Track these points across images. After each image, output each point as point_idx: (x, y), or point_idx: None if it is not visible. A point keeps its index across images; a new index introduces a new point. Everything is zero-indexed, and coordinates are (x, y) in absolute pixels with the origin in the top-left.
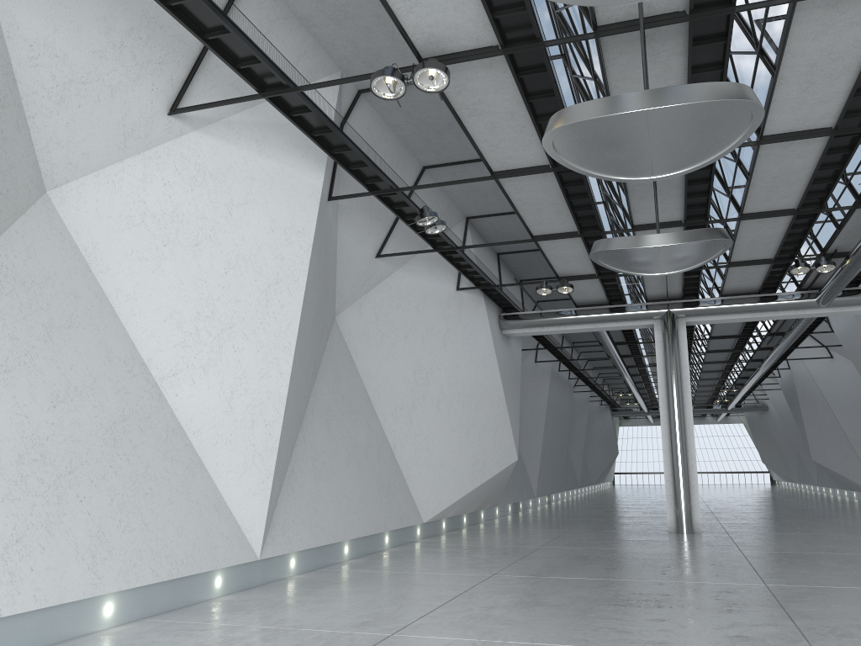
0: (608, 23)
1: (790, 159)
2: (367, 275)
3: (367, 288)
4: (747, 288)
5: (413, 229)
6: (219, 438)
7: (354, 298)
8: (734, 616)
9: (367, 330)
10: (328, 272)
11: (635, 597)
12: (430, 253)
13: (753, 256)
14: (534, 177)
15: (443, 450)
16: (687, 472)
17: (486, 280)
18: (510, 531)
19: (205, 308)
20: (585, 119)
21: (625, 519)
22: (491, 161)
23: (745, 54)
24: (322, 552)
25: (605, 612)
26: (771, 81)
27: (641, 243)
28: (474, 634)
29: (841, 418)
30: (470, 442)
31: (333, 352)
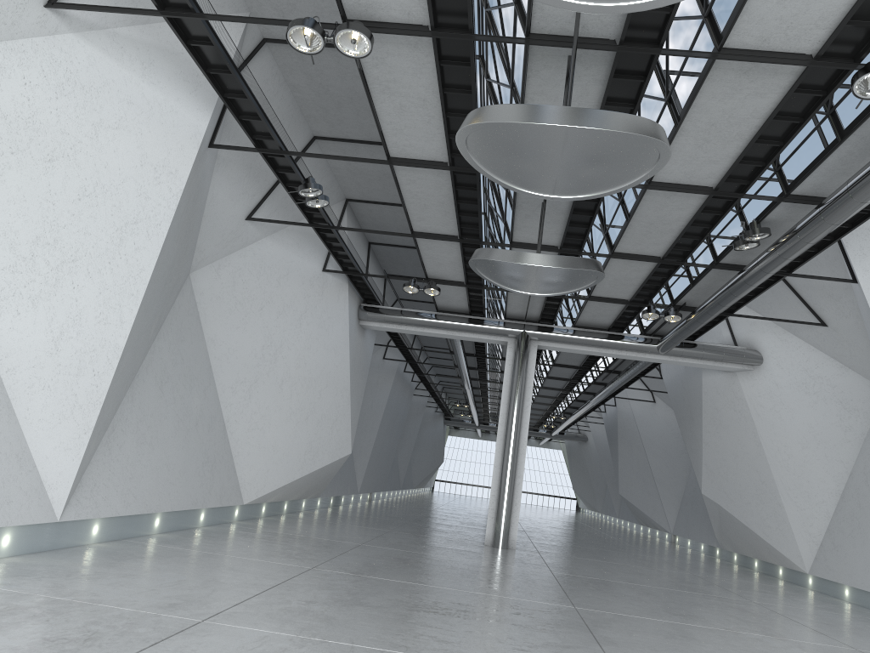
0: (541, 32)
1: (669, 209)
2: (232, 236)
3: (230, 249)
4: (598, 324)
5: (293, 198)
6: (37, 381)
7: (214, 257)
8: (547, 635)
9: (221, 294)
10: (192, 224)
11: (454, 607)
12: (303, 227)
13: (613, 294)
14: (429, 172)
15: (278, 432)
16: (513, 489)
17: (355, 267)
18: (331, 524)
19: (47, 233)
20: (506, 121)
21: (444, 527)
22: (391, 146)
23: (654, 99)
24: (130, 521)
25: (426, 619)
26: (672, 130)
27: (522, 259)
28: (292, 629)
29: (651, 459)
30: (307, 429)
31: (181, 311)
